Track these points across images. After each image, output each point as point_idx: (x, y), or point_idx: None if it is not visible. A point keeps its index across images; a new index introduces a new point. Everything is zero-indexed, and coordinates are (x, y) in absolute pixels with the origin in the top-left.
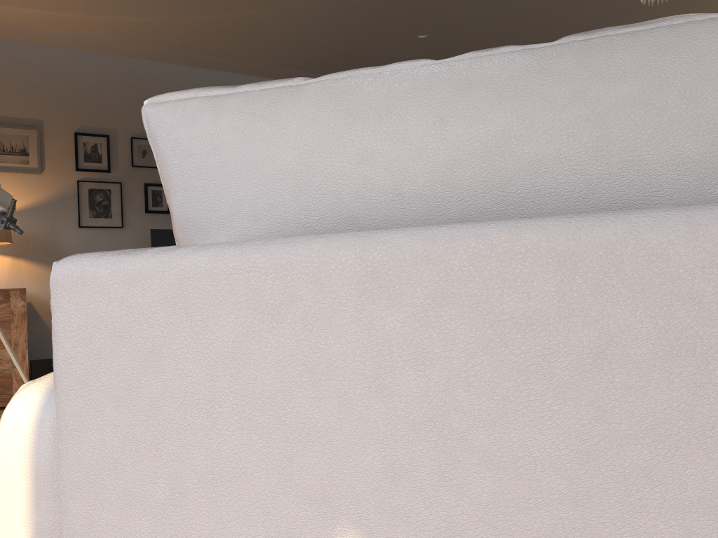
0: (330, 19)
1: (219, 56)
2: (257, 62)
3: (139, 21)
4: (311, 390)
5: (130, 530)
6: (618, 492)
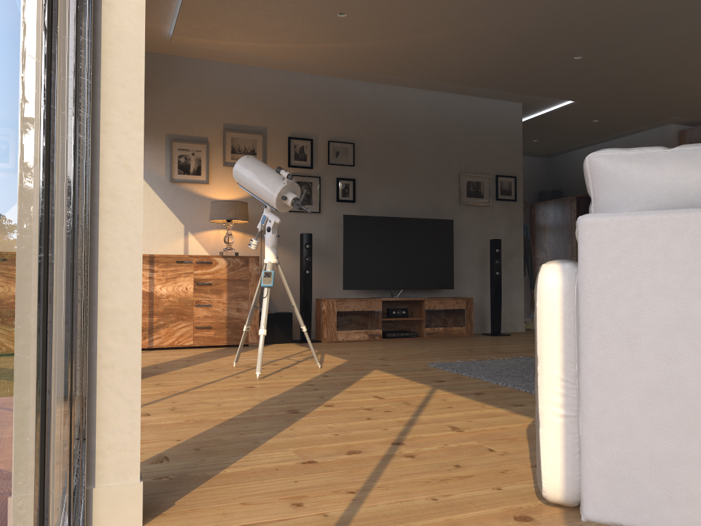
0: (502, 47)
1: (402, 75)
2: (431, 79)
3: (351, 51)
4: (695, 258)
5: (616, 306)
6: None
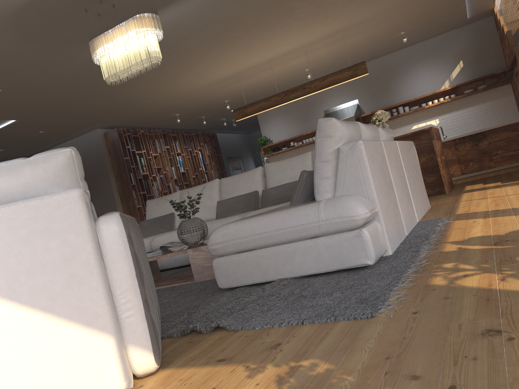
0: None
1: None
2: None
3: None
4: None
5: None
6: (4, 256)
